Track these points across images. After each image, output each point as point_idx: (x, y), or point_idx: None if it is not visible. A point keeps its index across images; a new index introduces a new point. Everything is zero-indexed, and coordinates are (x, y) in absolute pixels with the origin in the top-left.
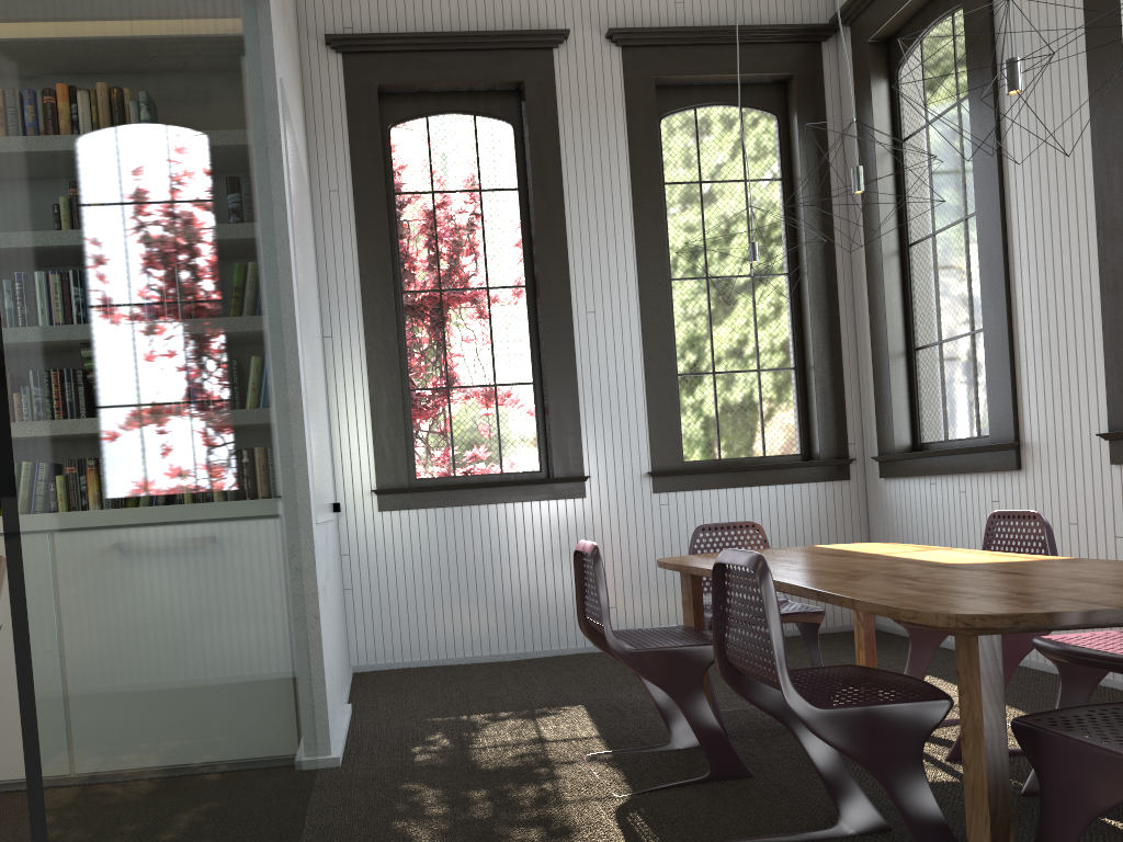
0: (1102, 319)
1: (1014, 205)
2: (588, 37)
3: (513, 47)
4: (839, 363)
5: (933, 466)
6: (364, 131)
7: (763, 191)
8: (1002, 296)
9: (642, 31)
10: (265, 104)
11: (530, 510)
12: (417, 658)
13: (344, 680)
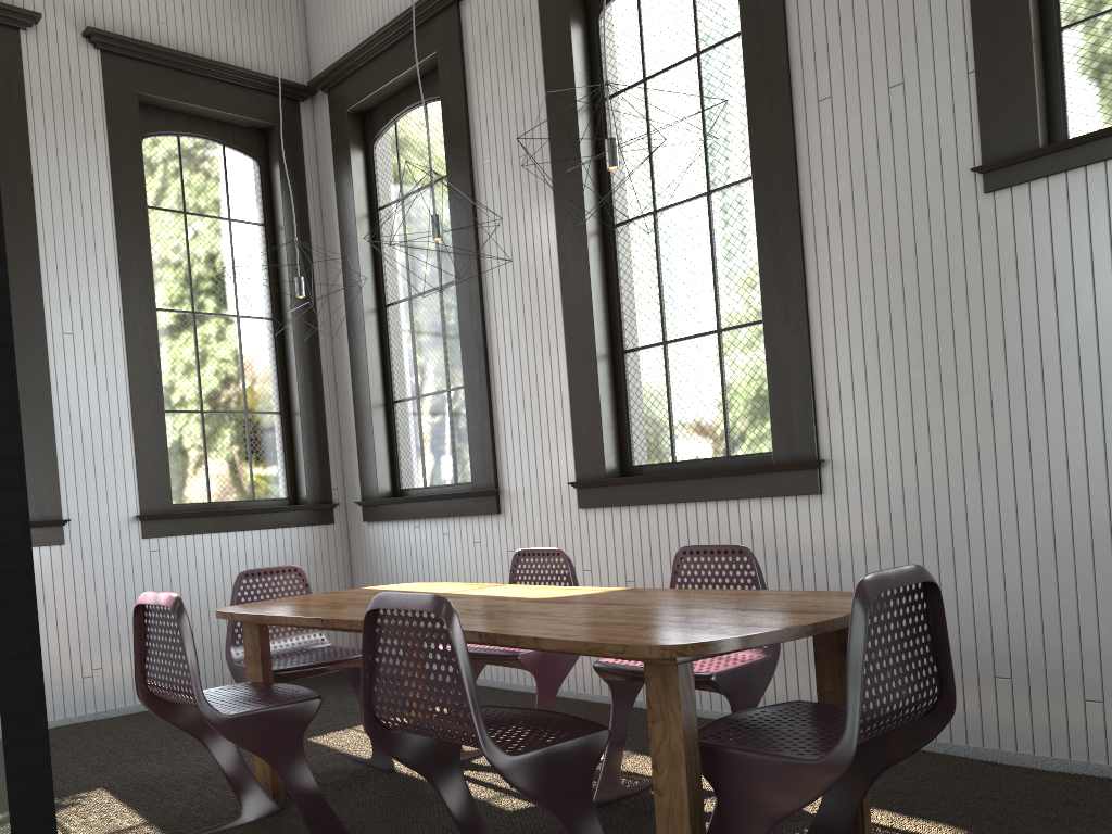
0: (570, 385)
1: (491, 281)
2: (62, 29)
3: None
4: (322, 410)
5: (418, 510)
6: None
7: (247, 233)
8: (482, 359)
9: (125, 40)
10: None
11: None
12: None
13: None
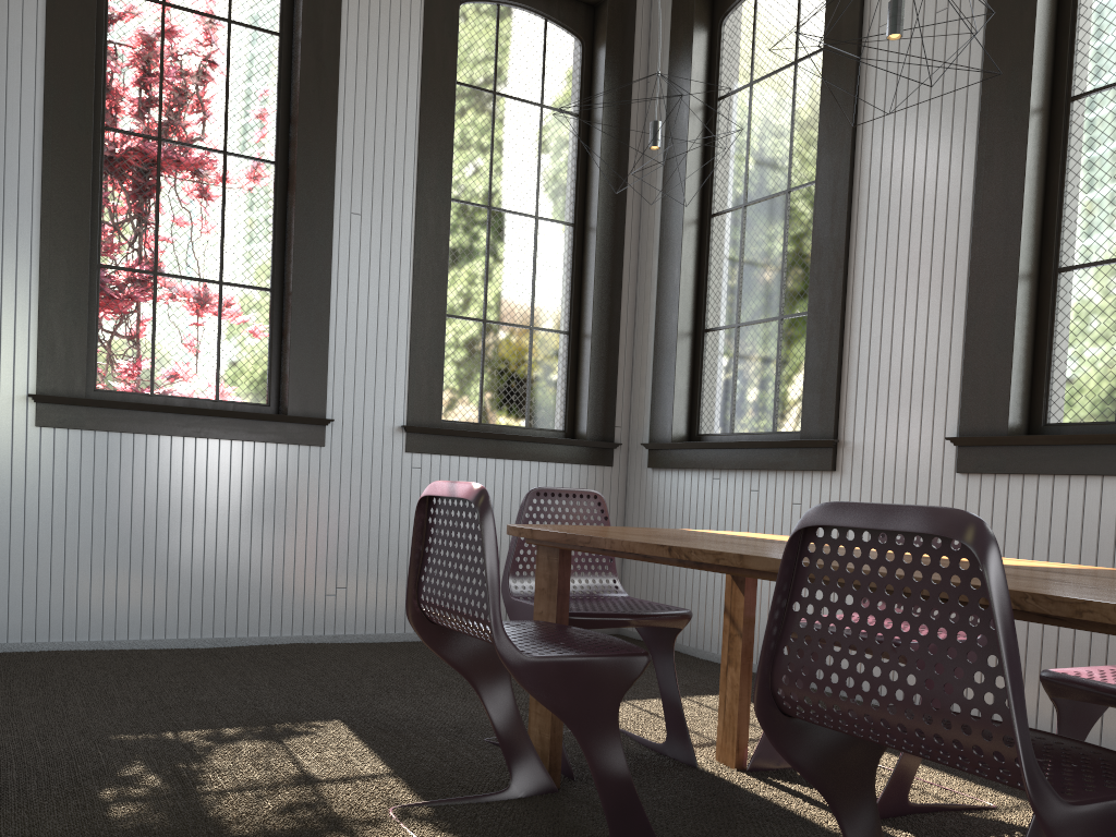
0: (968, 311)
1: (866, 177)
2: None
3: None
4: (616, 335)
5: (722, 459)
6: None
7: (559, 123)
8: (839, 277)
9: None
10: None
11: (252, 453)
12: (71, 638)
13: None
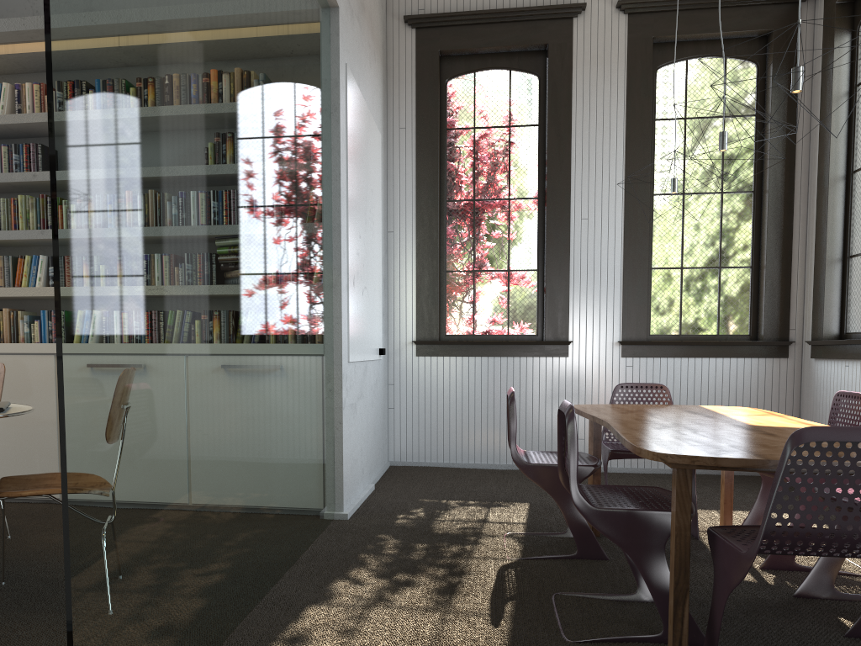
0: None
1: None
2: (601, 8)
3: (542, 18)
4: (788, 264)
5: (847, 352)
6: (427, 84)
7: (739, 125)
8: None
9: (644, 1)
10: (331, 83)
11: (525, 363)
12: (434, 460)
13: (377, 468)
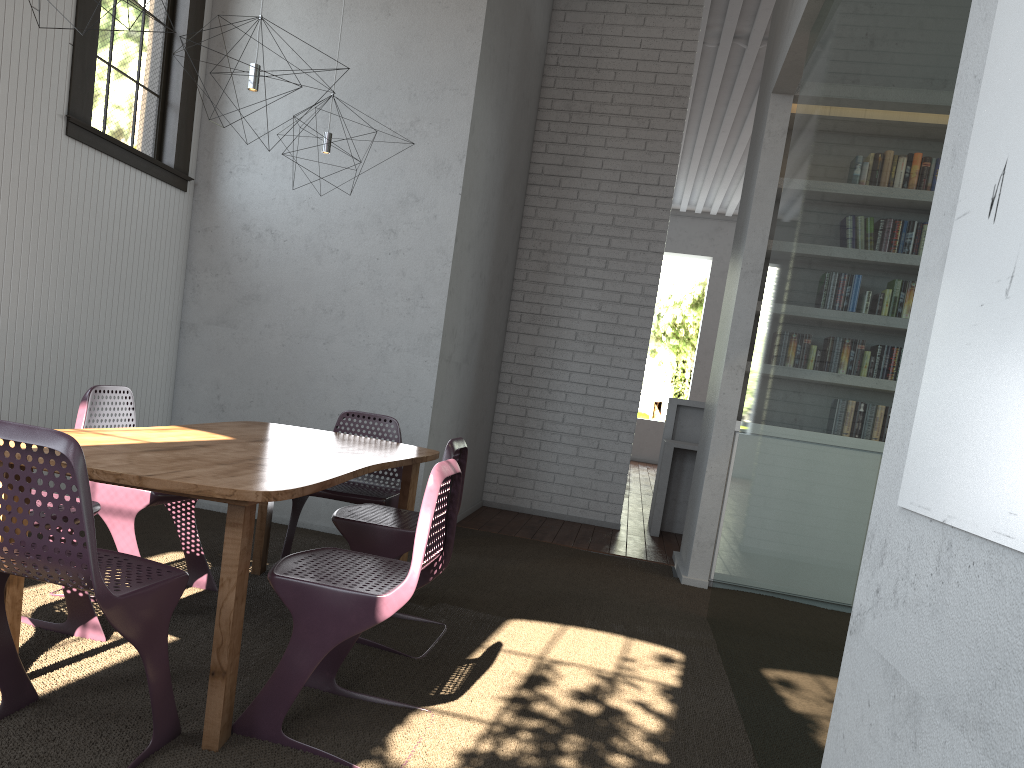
0: None
1: None
2: None
3: None
4: None
5: None
6: None
7: None
8: None
9: None
10: None
11: None
12: None
13: None
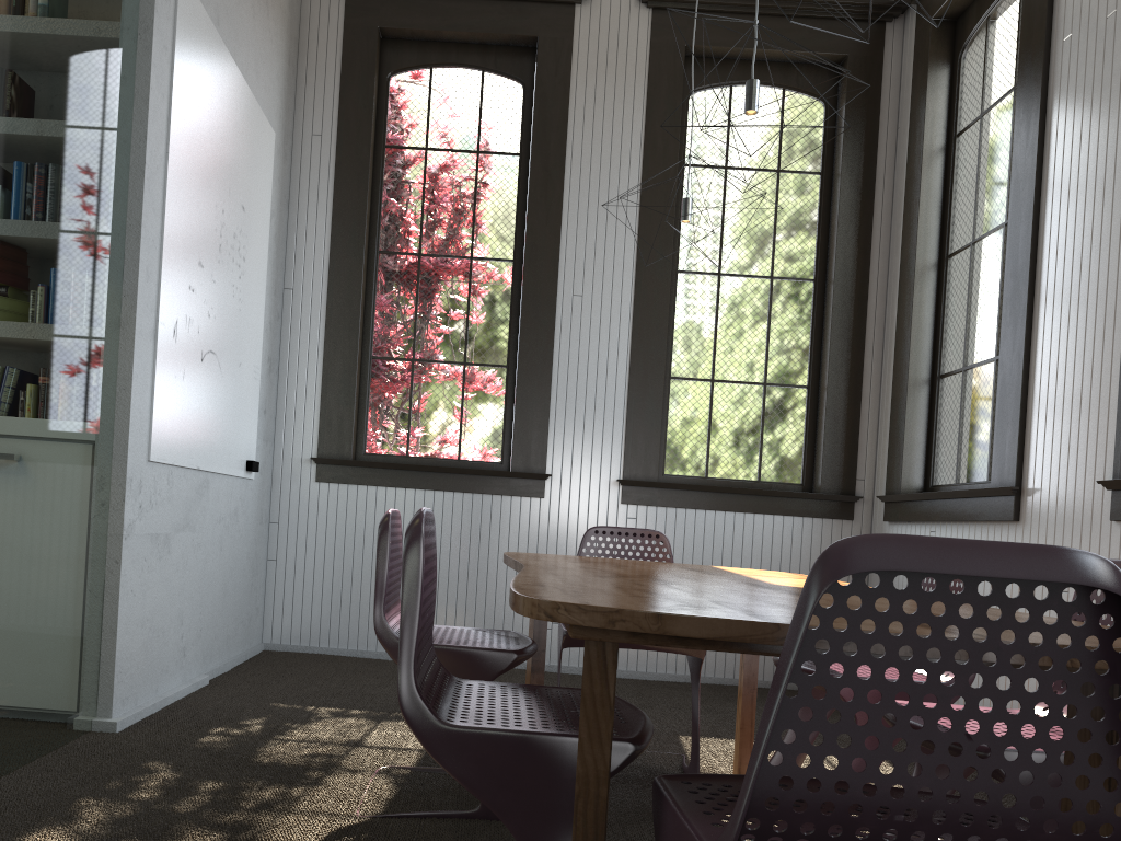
0: None
1: (1050, 202)
2: None
3: None
4: (858, 386)
5: (934, 511)
6: (358, 74)
7: (798, 184)
8: (1024, 311)
9: None
10: None
11: (480, 503)
12: (334, 645)
13: (228, 652)
